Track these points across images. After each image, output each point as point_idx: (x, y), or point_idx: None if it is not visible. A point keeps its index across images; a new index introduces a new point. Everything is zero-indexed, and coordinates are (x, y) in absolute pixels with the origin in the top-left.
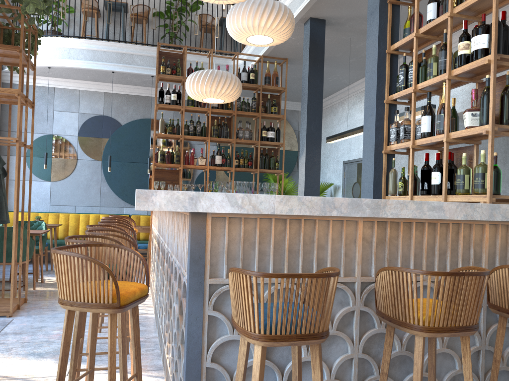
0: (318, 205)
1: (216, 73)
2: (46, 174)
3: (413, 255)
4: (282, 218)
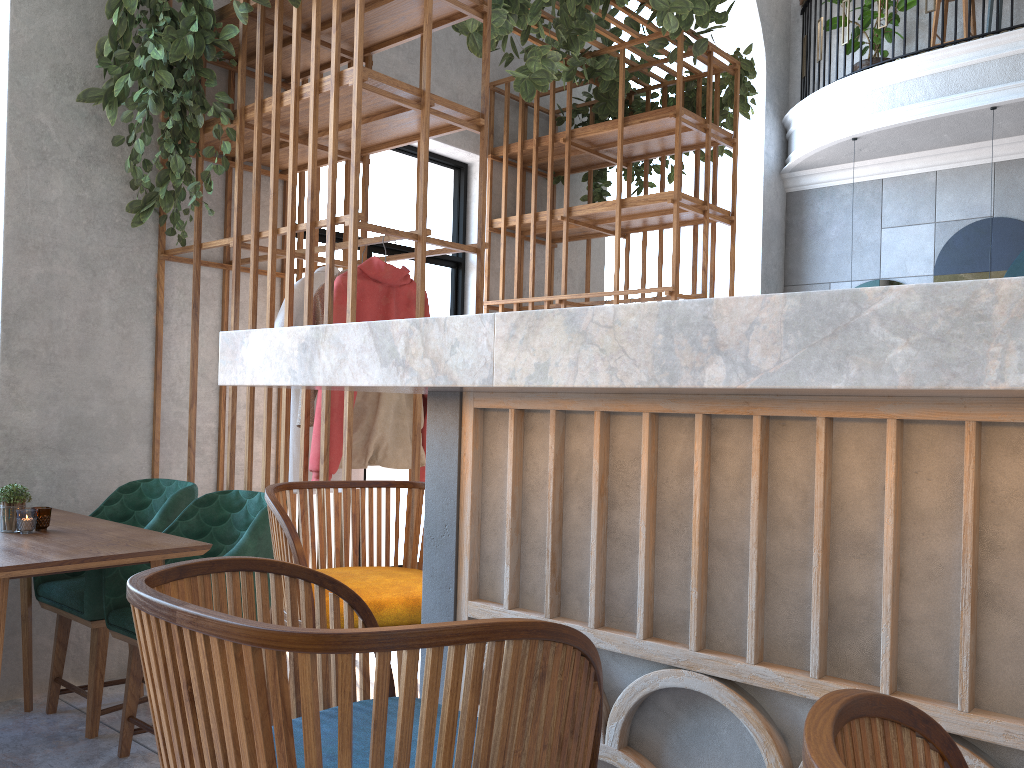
0: (643, 342)
1: None
2: None
3: None
4: (676, 412)
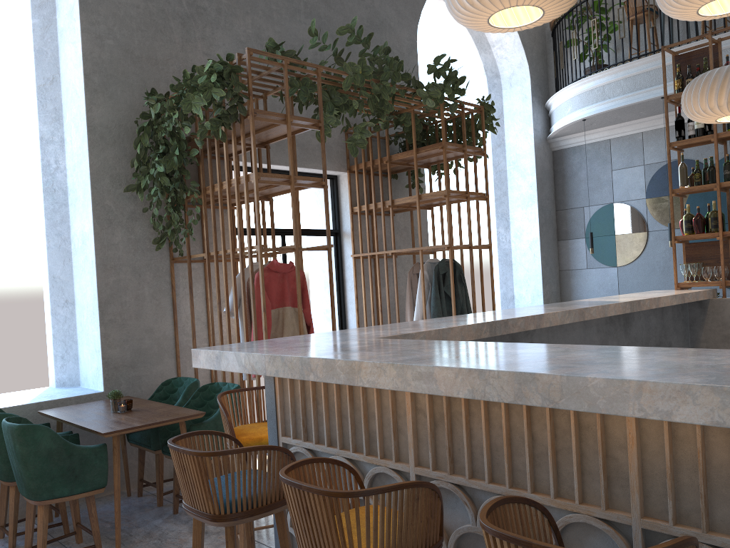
0: (297, 367)
1: (715, 75)
2: (610, 257)
3: (484, 447)
4: None
